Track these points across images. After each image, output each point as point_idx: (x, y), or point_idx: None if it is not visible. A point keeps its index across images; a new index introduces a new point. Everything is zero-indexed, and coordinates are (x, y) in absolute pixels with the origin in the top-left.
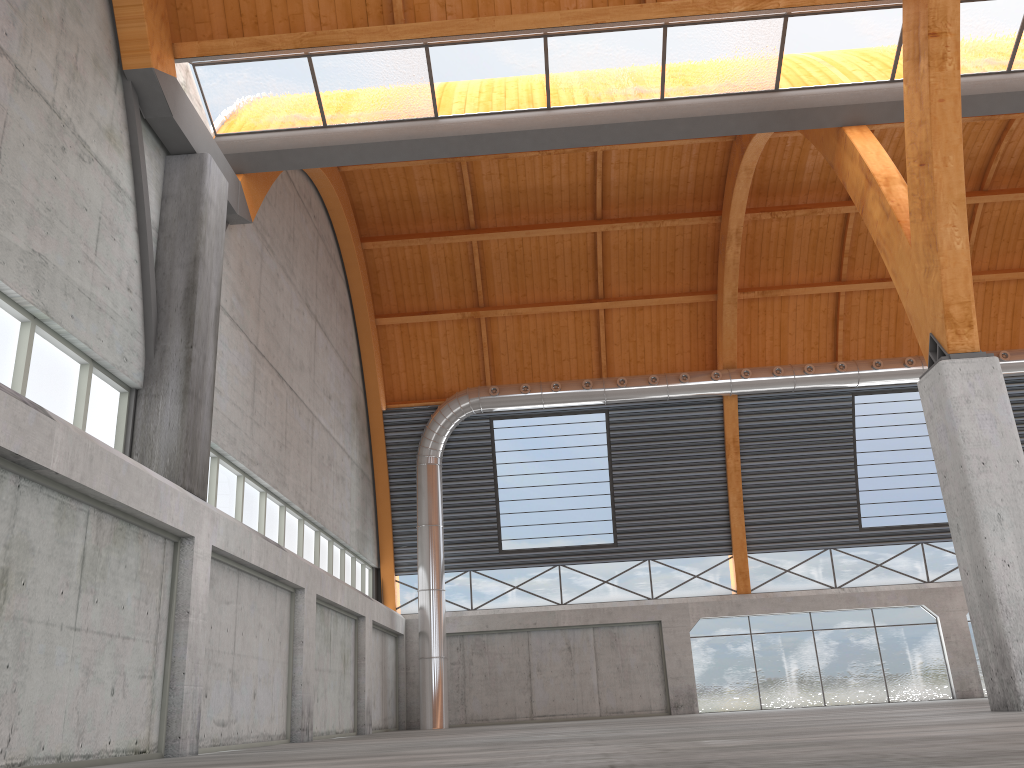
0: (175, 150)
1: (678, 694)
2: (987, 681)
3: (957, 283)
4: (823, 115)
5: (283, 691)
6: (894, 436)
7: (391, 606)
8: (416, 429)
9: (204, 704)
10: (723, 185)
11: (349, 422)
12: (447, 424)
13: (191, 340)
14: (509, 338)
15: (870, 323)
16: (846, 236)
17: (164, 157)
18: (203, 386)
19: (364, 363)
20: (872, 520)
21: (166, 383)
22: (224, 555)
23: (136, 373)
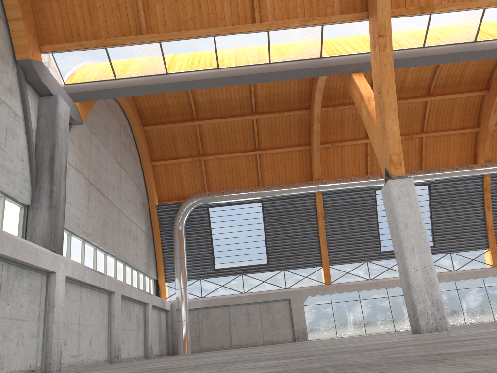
0: (43, 94)
1: (298, 332)
2: (410, 321)
3: (395, 145)
4: (342, 68)
5: (105, 340)
6: None
7: (164, 297)
8: (173, 213)
9: (64, 348)
10: (311, 95)
11: (139, 212)
12: (187, 211)
13: (52, 182)
14: (215, 169)
15: None
16: None
17: (38, 97)
18: (59, 203)
19: (146, 183)
20: (386, 247)
21: (41, 202)
22: (72, 279)
23: (27, 198)
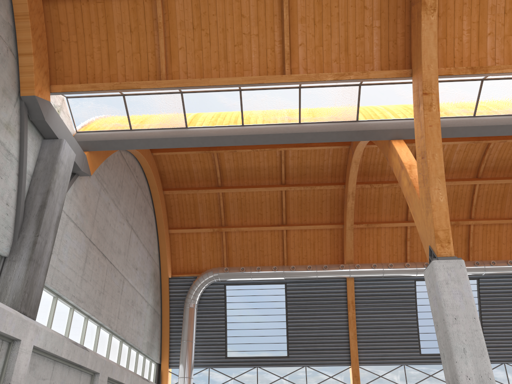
0: (47, 136)
1: None
2: None
3: (441, 219)
4: (380, 133)
5: None
6: None
7: None
8: (185, 288)
9: None
10: (346, 170)
11: (148, 283)
12: (201, 286)
13: (38, 232)
14: (237, 243)
15: None
16: None
17: (42, 140)
18: (42, 257)
19: (161, 252)
20: (426, 350)
21: (21, 254)
22: (44, 351)
23: (5, 248)
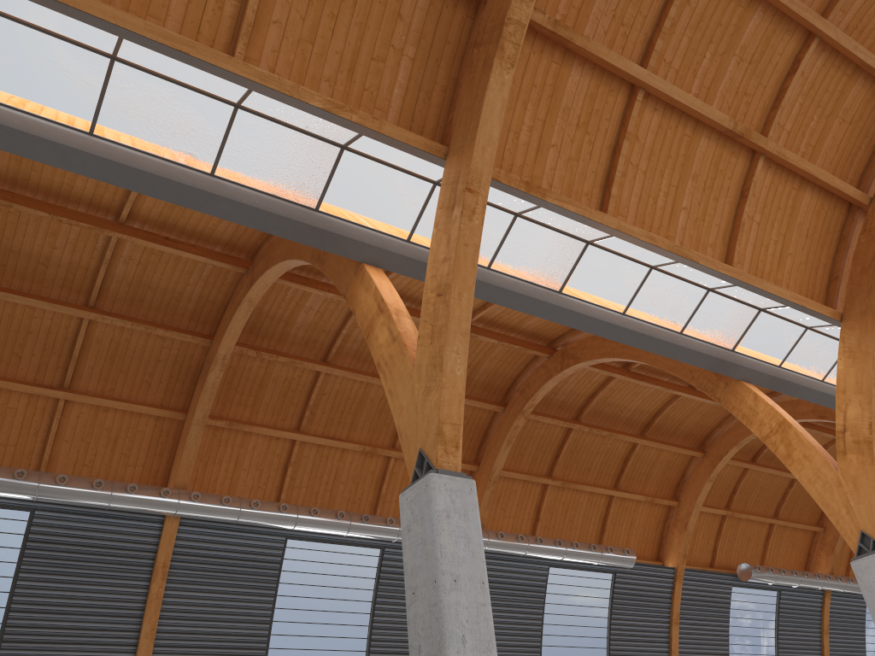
0: None
1: None
2: None
3: (453, 405)
4: (350, 246)
5: None
6: (313, 583)
7: None
8: None
9: None
10: (222, 314)
11: None
12: None
13: None
14: None
15: (314, 475)
16: (313, 392)
17: None
18: None
19: None
20: None
21: None
22: None
23: None
